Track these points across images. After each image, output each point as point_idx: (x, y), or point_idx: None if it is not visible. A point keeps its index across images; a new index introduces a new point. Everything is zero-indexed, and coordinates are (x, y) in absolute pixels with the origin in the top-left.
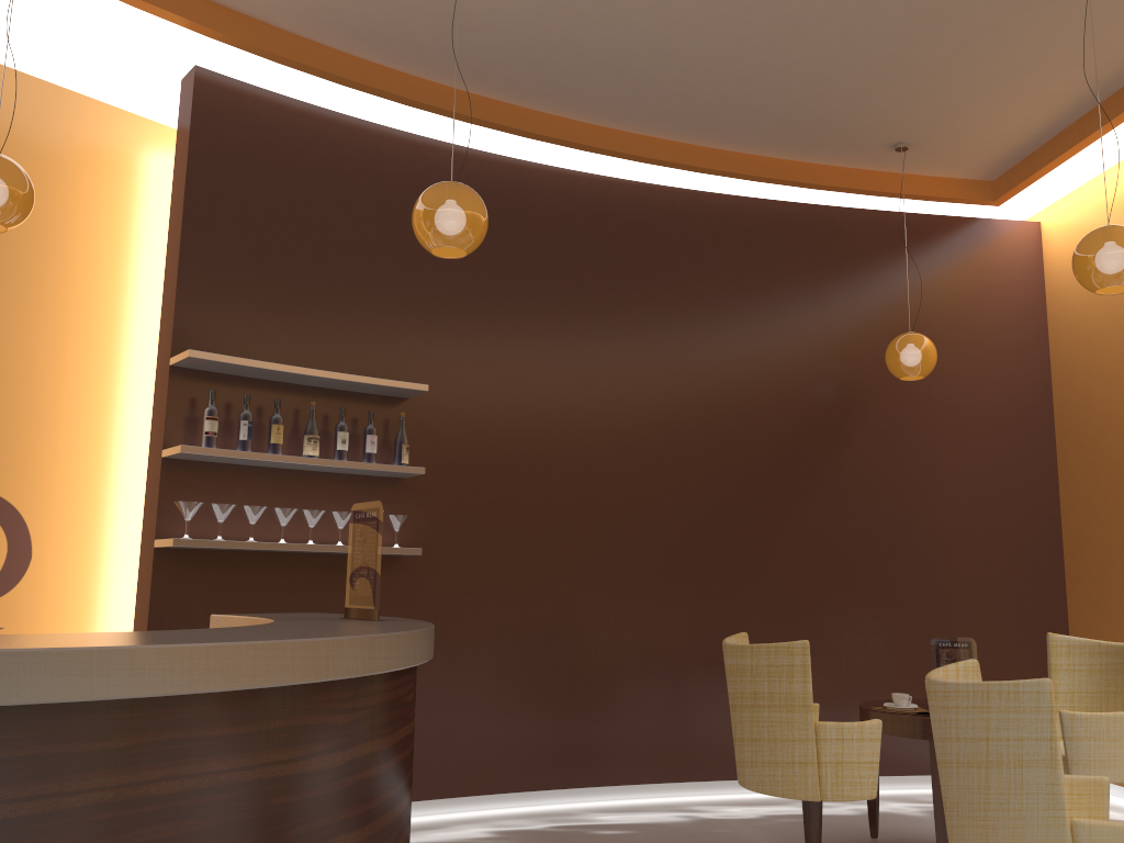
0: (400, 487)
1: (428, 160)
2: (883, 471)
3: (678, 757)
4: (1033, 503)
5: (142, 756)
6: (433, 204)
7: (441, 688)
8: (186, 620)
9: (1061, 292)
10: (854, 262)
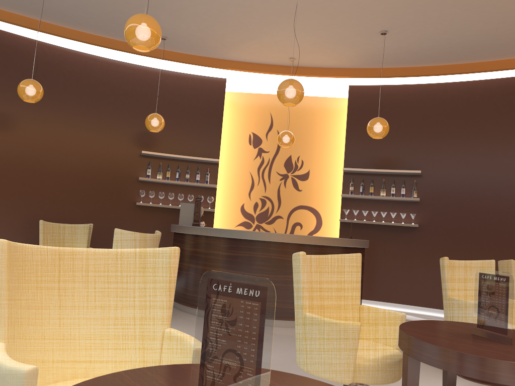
0: (417, 205)
1: (428, 91)
2: None
3: None
4: None
5: (257, 250)
6: (368, 126)
7: (432, 272)
8: None
9: None
10: None
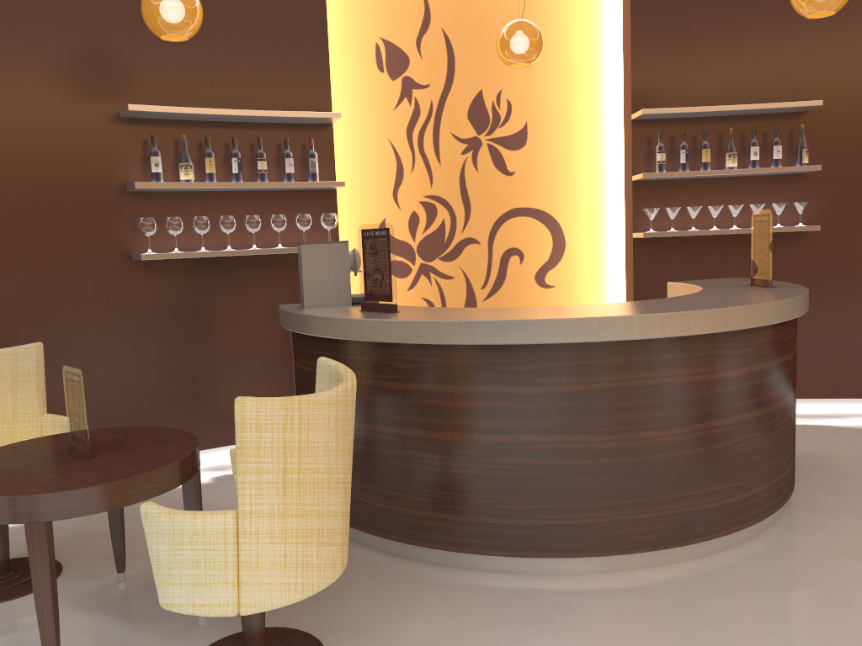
0: (802, 181)
1: None
2: None
3: None
4: None
5: (626, 367)
6: None
7: (841, 324)
8: (655, 281)
9: None
10: None
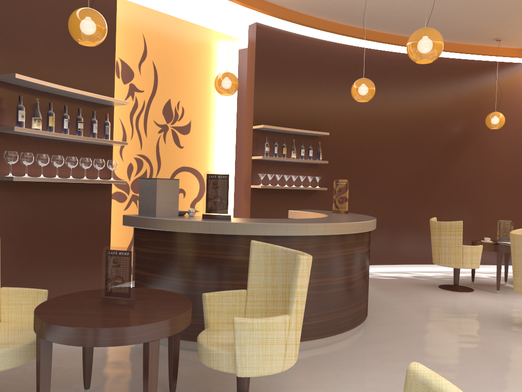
0: (317, 167)
1: (325, 49)
2: (478, 160)
3: (402, 256)
4: None
5: (344, 246)
6: (360, 87)
7: None
8: (259, 210)
9: None
10: (474, 81)
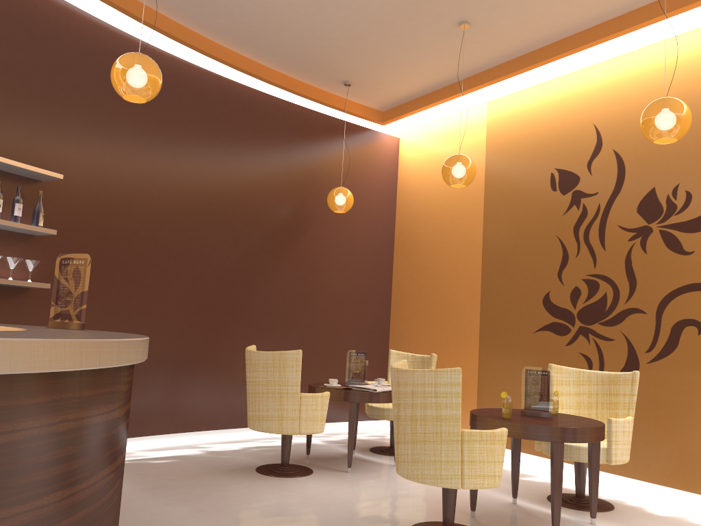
0: (32, 241)
1: (68, 19)
2: (314, 260)
3: (192, 417)
4: (380, 283)
5: (52, 408)
6: (132, 66)
7: None
8: None
9: (406, 177)
10: (311, 141)
